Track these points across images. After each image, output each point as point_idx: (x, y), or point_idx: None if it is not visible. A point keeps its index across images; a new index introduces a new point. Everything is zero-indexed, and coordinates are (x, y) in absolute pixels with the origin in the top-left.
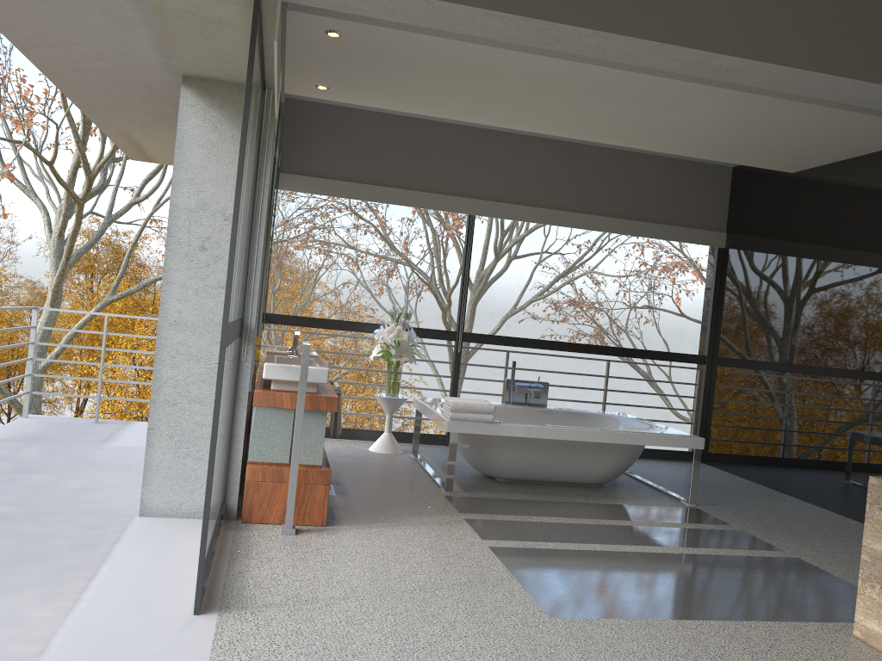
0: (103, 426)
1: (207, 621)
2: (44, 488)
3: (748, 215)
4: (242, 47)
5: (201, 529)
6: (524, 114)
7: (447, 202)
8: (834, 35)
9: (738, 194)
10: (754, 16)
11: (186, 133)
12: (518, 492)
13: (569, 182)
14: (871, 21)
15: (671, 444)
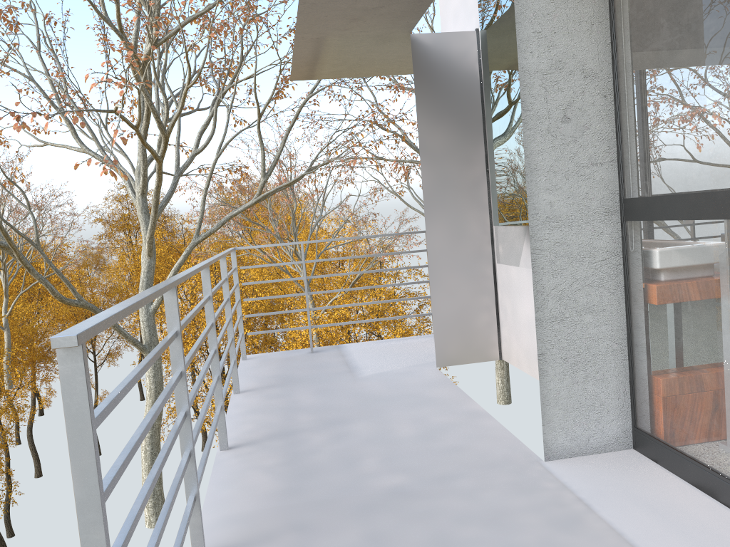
0: (324, 355)
1: None
2: (386, 441)
3: None
4: None
5: None
6: None
7: None
8: None
9: None
10: None
11: None
12: None
13: None
14: None
15: None
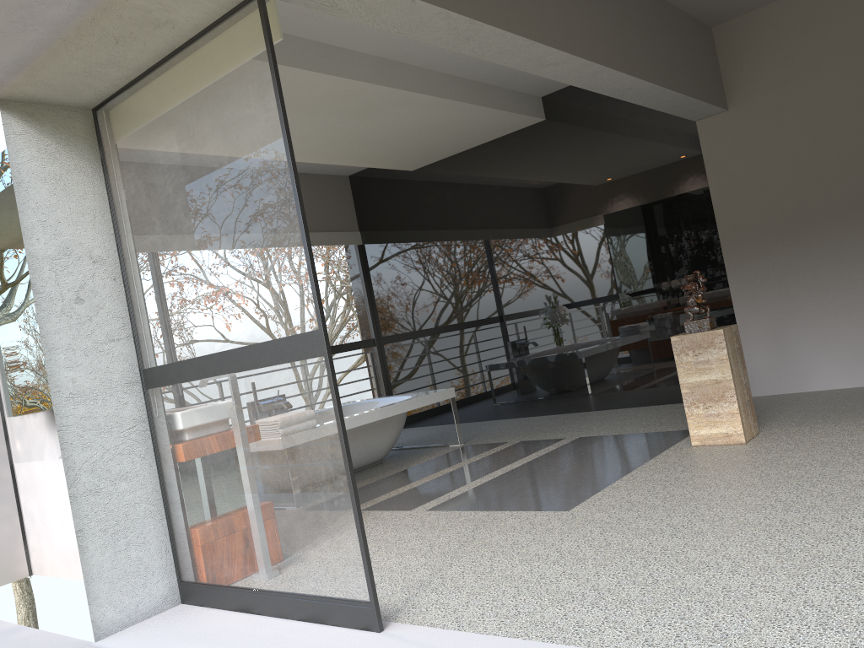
0: None
1: (402, 628)
2: None
3: (379, 212)
4: (145, 56)
5: (363, 542)
6: None
7: None
8: (597, 38)
9: (362, 197)
10: (566, 24)
11: (22, 168)
12: None
13: None
14: (607, 29)
15: (437, 400)
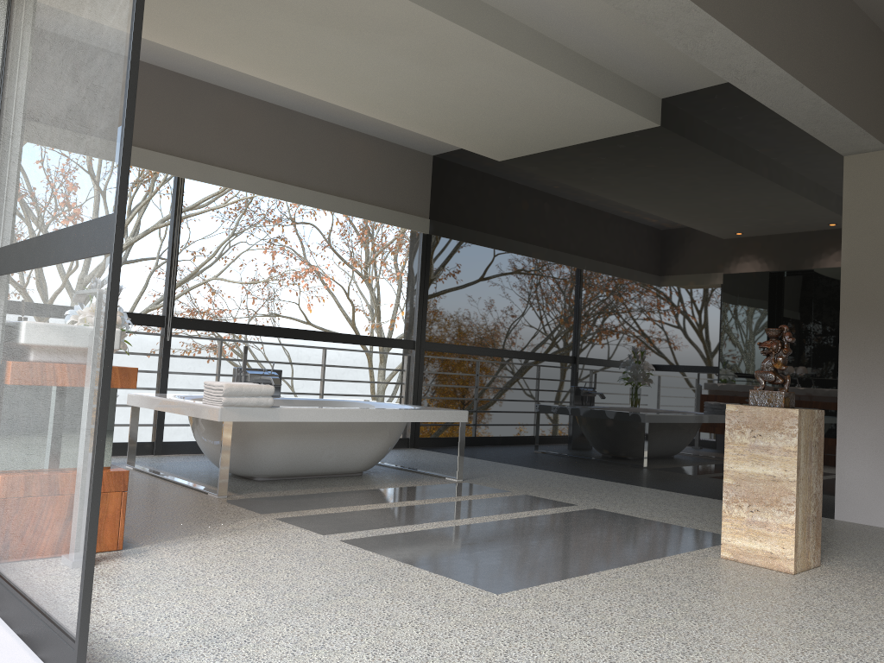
0: None
1: None
2: None
3: (454, 202)
4: None
5: (87, 547)
6: (279, 55)
7: (152, 159)
8: None
9: (441, 181)
10: None
11: None
12: (293, 488)
13: (287, 151)
14: None
15: (441, 419)
